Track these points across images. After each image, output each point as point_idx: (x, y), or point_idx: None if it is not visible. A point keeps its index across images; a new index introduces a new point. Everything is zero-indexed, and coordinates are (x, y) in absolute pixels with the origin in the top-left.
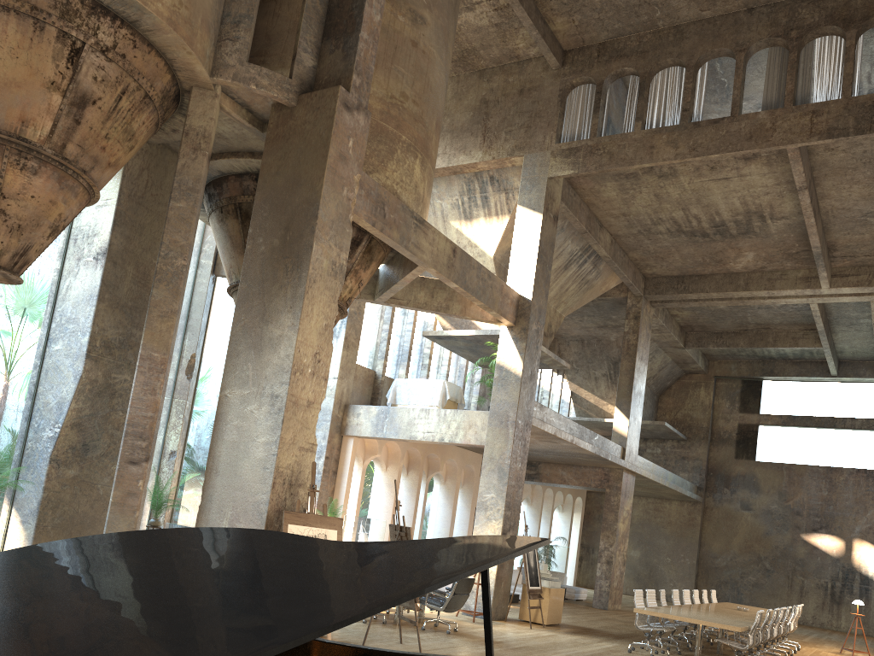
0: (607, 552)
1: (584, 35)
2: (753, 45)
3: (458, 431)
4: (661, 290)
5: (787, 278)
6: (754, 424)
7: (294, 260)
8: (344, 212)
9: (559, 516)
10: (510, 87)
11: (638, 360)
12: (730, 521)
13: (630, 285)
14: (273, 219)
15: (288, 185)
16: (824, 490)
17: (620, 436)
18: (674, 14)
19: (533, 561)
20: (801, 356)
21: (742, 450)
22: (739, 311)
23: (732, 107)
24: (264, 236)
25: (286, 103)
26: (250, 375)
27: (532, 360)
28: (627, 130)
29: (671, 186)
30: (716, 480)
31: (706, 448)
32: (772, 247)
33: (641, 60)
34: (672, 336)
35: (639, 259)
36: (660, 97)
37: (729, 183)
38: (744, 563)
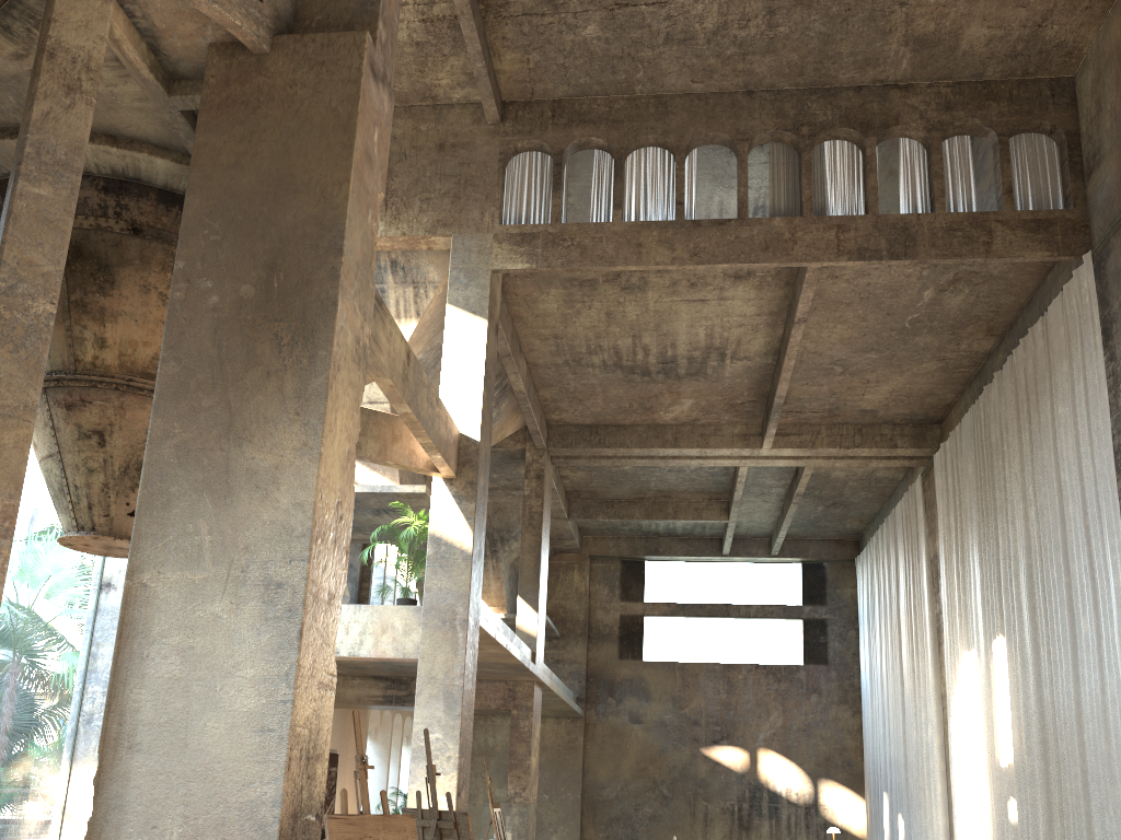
0: (519, 799)
1: (536, 84)
2: (757, 136)
3: (364, 638)
4: (570, 442)
5: (722, 435)
6: (638, 614)
7: (297, 327)
8: (368, 252)
9: (403, 751)
10: (424, 138)
11: (544, 534)
12: (618, 739)
13: (535, 433)
14: (235, 247)
15: (267, 190)
16: (723, 692)
17: (527, 635)
18: (659, 79)
19: (502, 832)
20: (690, 531)
21: (627, 648)
22: (645, 474)
23: (740, 207)
24: (215, 277)
25: (251, 44)
26: (206, 543)
27: (480, 528)
28: (597, 220)
29: (632, 303)
30: (598, 687)
31: (585, 648)
32: (718, 394)
33: (614, 131)
34: (559, 504)
35: (551, 399)
36: (638, 184)
37: (704, 306)
38: (638, 791)
